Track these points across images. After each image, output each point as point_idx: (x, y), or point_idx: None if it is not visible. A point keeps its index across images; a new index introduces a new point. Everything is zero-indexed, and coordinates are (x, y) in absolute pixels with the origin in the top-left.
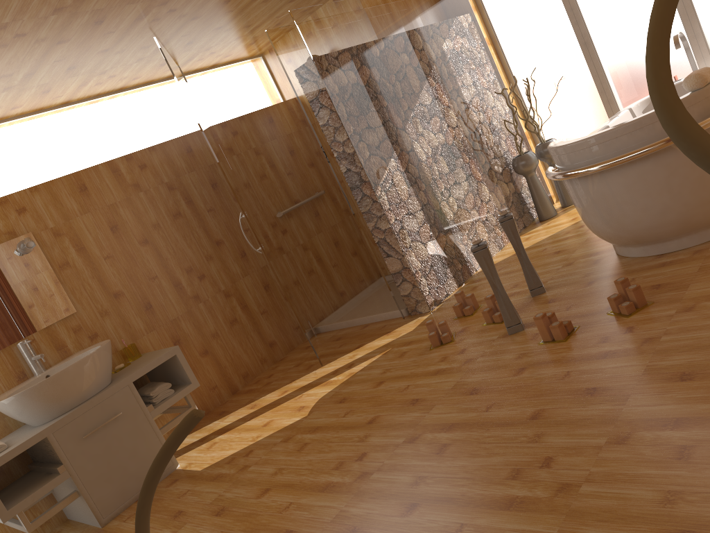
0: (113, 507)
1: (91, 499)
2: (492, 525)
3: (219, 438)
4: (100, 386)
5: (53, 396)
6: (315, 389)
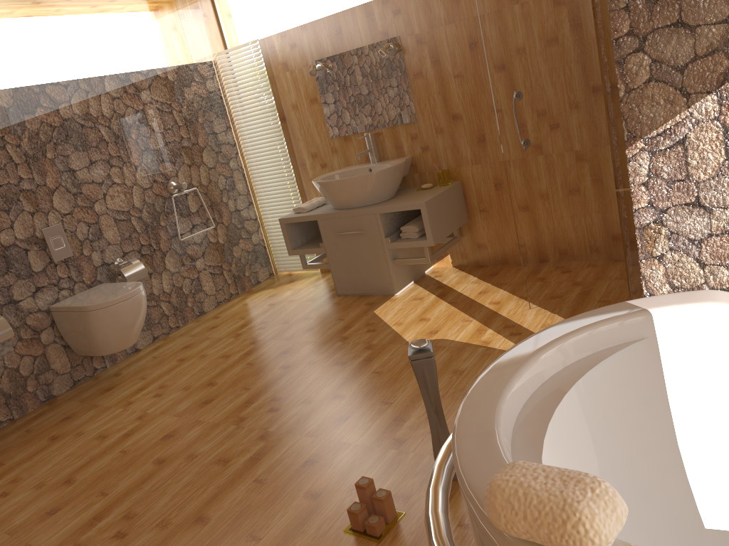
0: (346, 289)
1: (334, 274)
2: (86, 511)
3: (428, 298)
4: (364, 203)
5: (327, 195)
6: (473, 326)
